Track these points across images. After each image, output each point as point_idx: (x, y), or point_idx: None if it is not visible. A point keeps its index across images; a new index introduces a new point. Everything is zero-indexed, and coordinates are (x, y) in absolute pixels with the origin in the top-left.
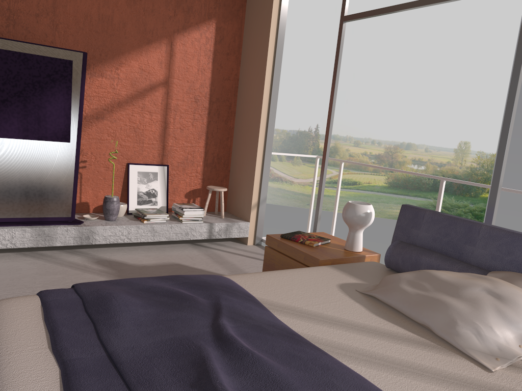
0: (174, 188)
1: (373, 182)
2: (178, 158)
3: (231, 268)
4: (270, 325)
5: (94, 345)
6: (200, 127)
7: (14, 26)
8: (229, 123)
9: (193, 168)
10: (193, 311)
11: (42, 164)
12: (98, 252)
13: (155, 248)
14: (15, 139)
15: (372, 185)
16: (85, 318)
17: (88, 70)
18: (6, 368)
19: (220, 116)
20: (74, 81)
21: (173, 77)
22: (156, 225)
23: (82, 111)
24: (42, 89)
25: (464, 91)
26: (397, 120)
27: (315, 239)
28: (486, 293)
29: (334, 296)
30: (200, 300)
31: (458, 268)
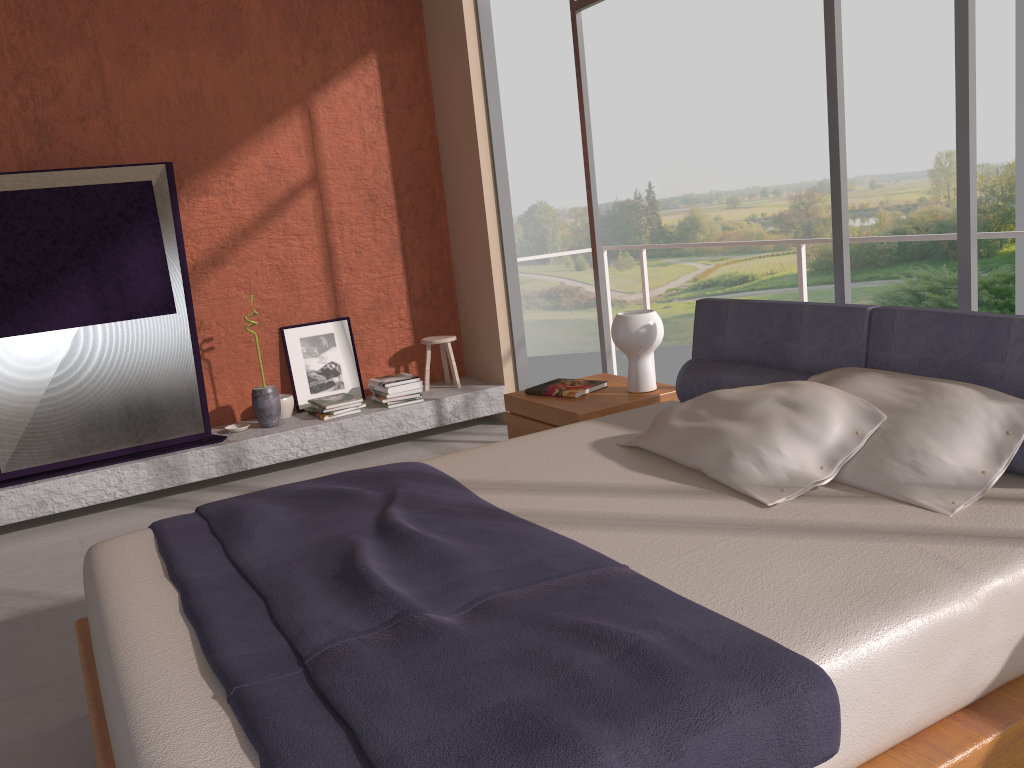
0: (367, 354)
1: (780, 270)
2: (363, 302)
3: None
4: (464, 505)
5: (221, 564)
6: (389, 241)
7: (50, 145)
8: (438, 224)
9: (393, 313)
10: (356, 506)
11: (140, 357)
12: (260, 481)
13: (353, 458)
14: (91, 326)
15: (779, 276)
16: (211, 539)
17: (183, 189)
18: (115, 602)
19: (421, 215)
20: (161, 213)
21: (324, 168)
22: (345, 420)
23: (185, 259)
24: (115, 237)
25: (925, 52)
26: (804, 139)
27: (580, 386)
28: (779, 404)
29: (578, 458)
30: (368, 493)
31: (770, 380)
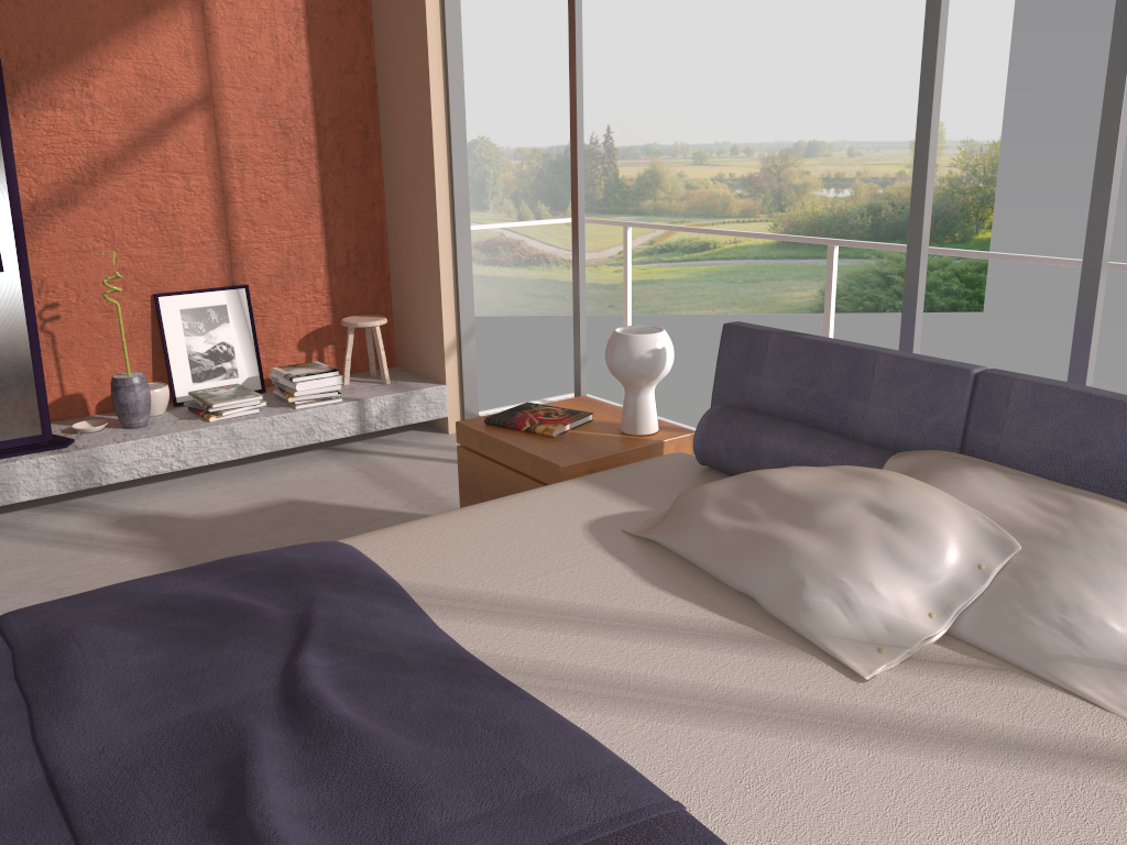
0: (270, 334)
1: (745, 239)
2: (267, 267)
3: (410, 494)
4: (416, 646)
5: (22, 758)
6: (305, 189)
7: None
8: (370, 171)
9: (307, 283)
10: (250, 642)
11: None
12: (119, 499)
13: (247, 472)
14: None
15: (743, 246)
16: (13, 695)
17: (18, 96)
18: None
19: (348, 159)
20: None
21: (222, 85)
22: (238, 424)
23: (18, 197)
24: None
25: (920, 8)
26: (782, 93)
27: (558, 419)
28: (867, 512)
29: (573, 553)
30: (270, 613)
31: (832, 453)
